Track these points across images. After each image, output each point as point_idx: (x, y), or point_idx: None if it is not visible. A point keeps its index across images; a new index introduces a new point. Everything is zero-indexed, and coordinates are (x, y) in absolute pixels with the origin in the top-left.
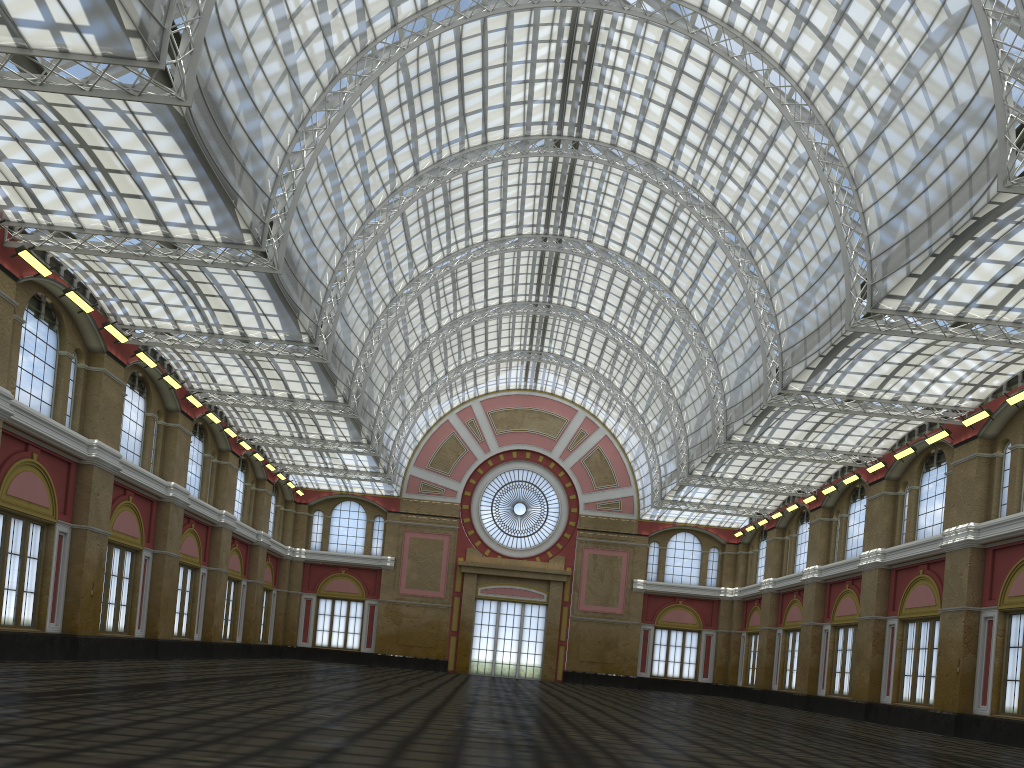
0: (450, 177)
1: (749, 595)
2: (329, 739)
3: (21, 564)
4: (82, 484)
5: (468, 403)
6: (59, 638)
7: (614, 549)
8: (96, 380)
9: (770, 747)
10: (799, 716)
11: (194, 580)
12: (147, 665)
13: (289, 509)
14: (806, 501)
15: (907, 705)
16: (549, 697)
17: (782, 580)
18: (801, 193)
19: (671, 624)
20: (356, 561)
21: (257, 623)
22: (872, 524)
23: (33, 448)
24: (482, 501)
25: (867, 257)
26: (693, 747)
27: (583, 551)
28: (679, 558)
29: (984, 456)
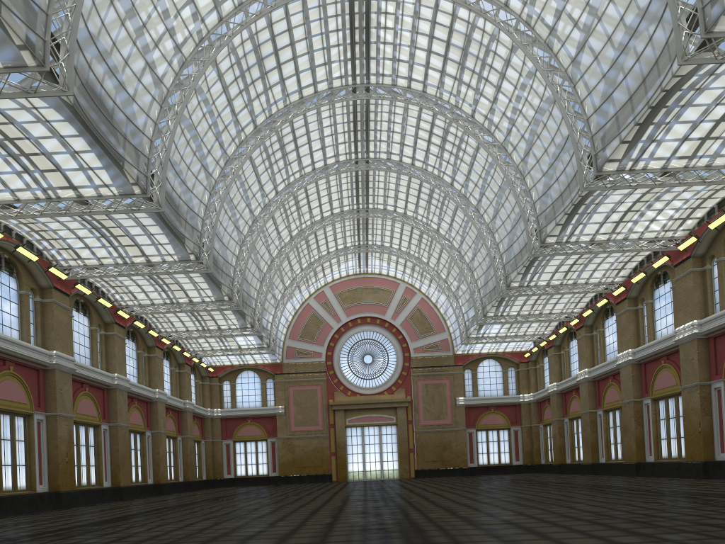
0: (280, 126)
1: (541, 397)
2: (225, 543)
3: (12, 446)
4: (49, 383)
5: (321, 289)
6: (47, 495)
7: (439, 378)
8: (49, 308)
9: (564, 505)
10: (587, 479)
11: (142, 441)
12: (112, 506)
13: (205, 382)
14: (572, 323)
15: (666, 461)
16: (403, 490)
17: (563, 383)
18: (536, 99)
19: (487, 426)
20: (257, 412)
21: (193, 466)
22: (622, 333)
23: (9, 362)
24: (340, 357)
25: (589, 135)
26: (505, 513)
27: (417, 383)
28: (487, 378)
29: (697, 270)
